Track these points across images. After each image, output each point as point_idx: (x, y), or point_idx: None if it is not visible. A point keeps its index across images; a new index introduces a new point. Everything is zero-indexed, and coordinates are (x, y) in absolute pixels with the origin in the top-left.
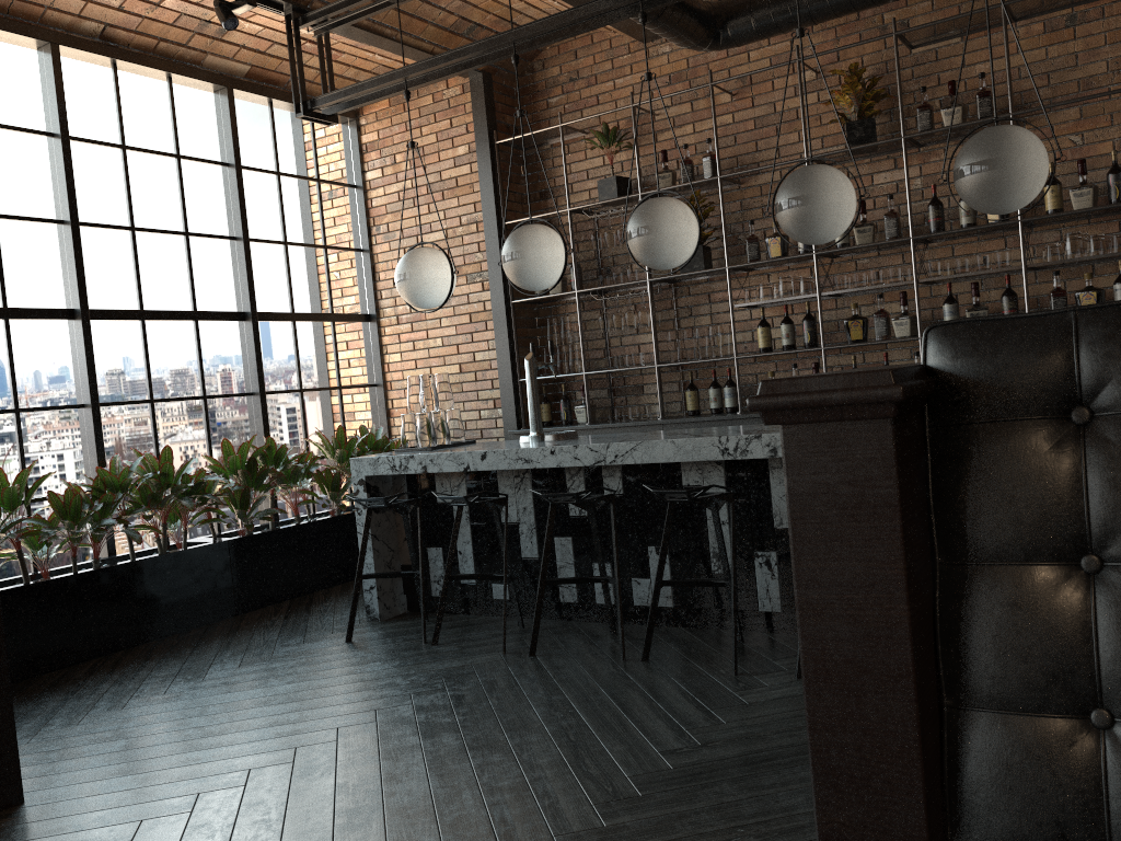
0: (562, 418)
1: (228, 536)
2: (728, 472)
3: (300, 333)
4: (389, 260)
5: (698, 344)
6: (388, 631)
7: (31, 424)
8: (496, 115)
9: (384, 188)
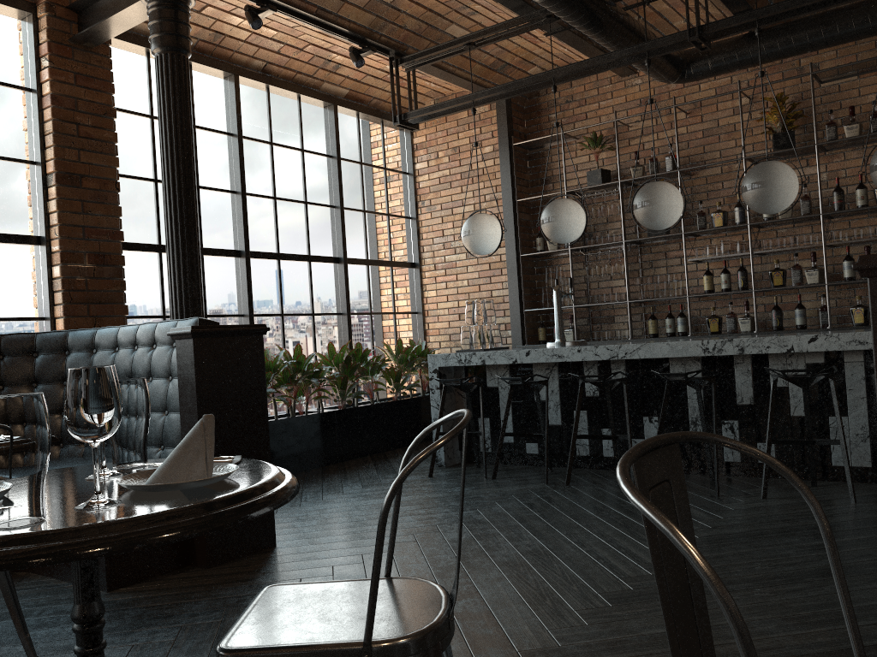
0: (554, 338)
1: (328, 409)
2: (704, 366)
3: (371, 273)
4: (430, 225)
5: (659, 287)
6: (454, 472)
7: None
8: (513, 125)
9: (429, 175)
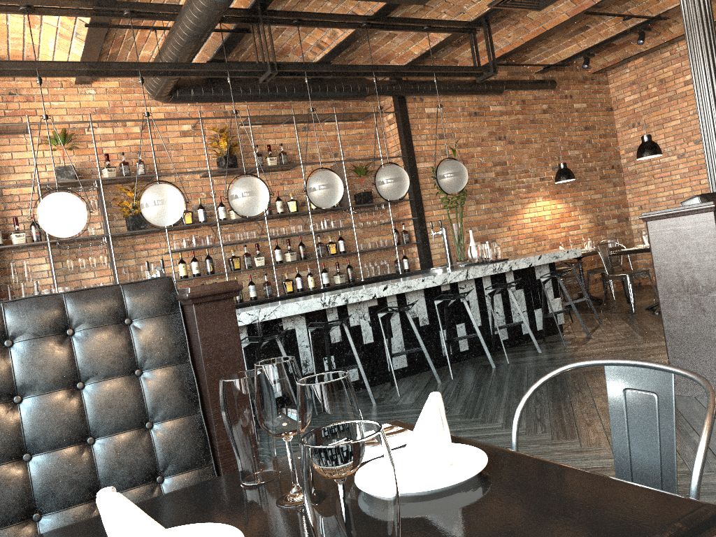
0: None
1: None
2: (307, 319)
3: None
4: None
5: (145, 275)
6: None
7: None
8: None
9: None
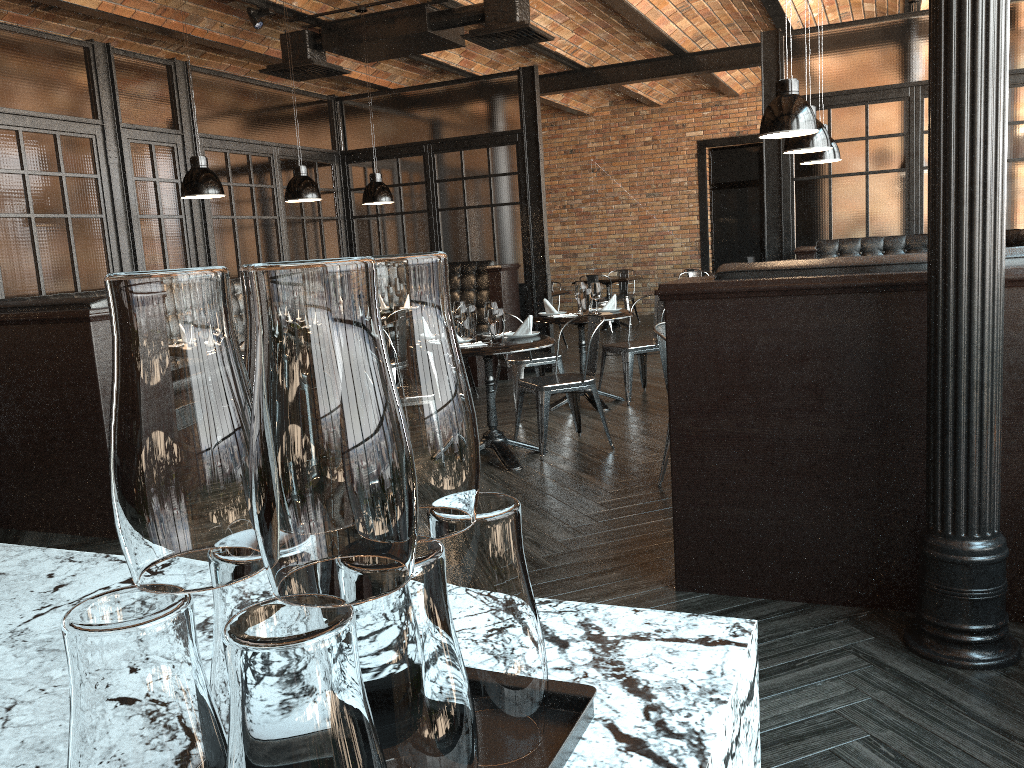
0: None
1: None
2: None
3: None
4: None
5: None
6: None
7: None
8: None
9: None
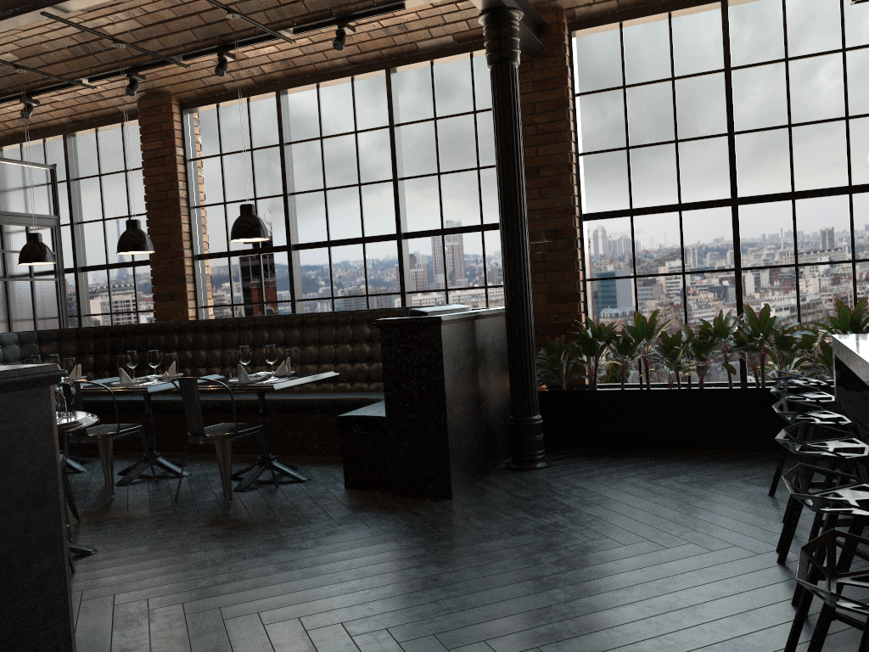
0: None
1: None
2: None
3: None
4: None
5: None
6: None
7: (693, 282)
8: None
9: None
